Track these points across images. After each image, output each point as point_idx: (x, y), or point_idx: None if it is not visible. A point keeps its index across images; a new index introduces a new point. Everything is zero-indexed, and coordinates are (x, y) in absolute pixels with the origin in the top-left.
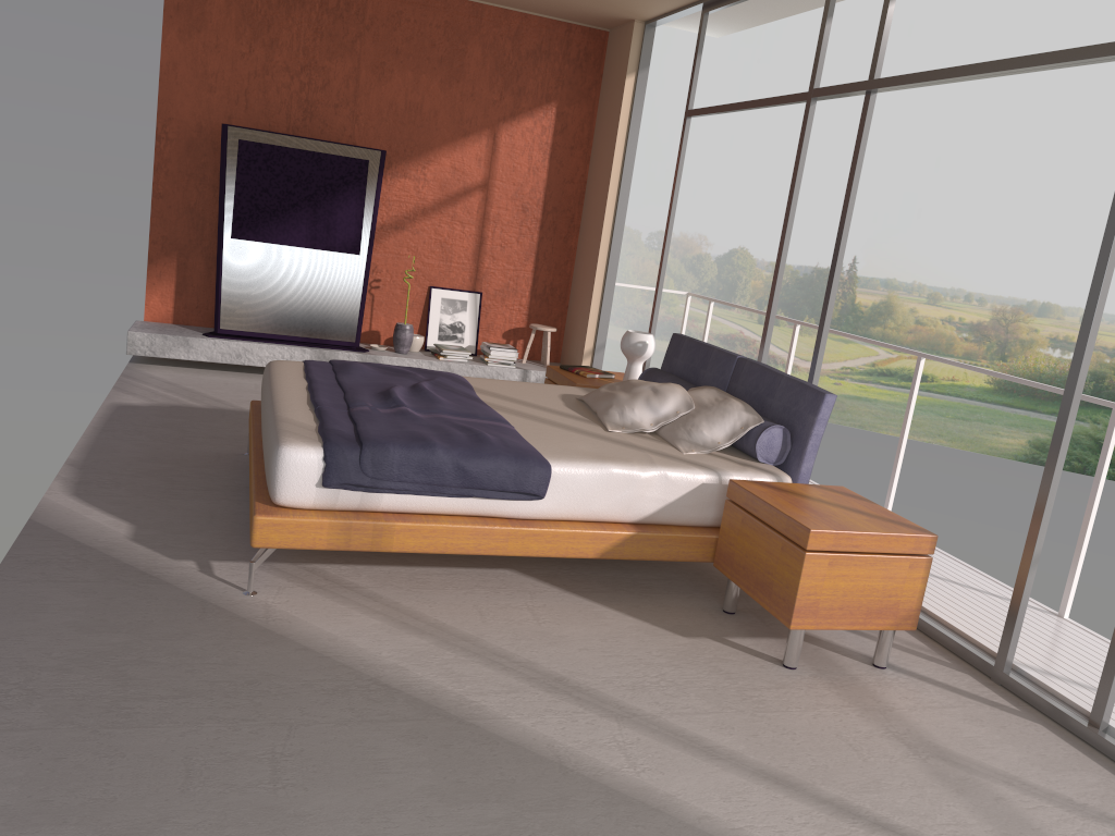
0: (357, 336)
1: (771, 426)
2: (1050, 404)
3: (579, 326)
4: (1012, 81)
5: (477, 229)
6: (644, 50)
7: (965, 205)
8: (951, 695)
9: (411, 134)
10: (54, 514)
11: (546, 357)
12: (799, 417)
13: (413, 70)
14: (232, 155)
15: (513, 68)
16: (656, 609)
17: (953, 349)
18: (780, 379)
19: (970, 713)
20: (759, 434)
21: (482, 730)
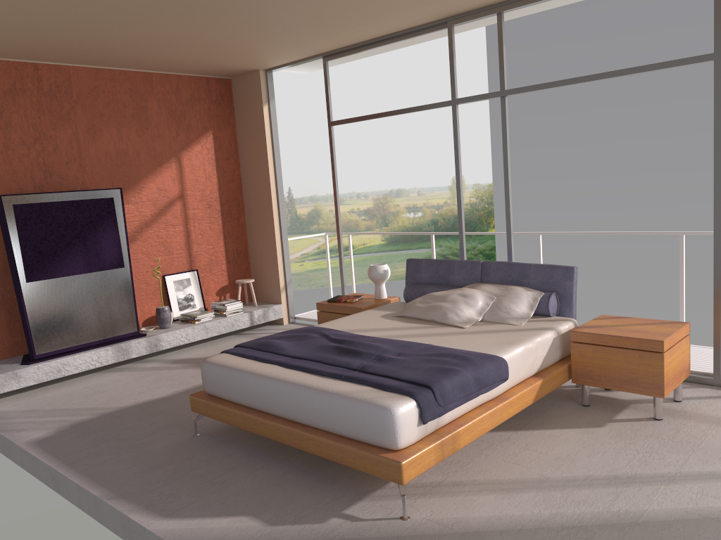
0: (138, 326)
1: (551, 294)
2: (416, 243)
3: (269, 272)
4: (345, 70)
5: (183, 227)
6: (269, 88)
7: (341, 144)
8: (719, 400)
9: (124, 172)
10: (186, 536)
11: (253, 299)
12: (558, 284)
13: (115, 126)
14: (10, 217)
15: (180, 112)
16: (563, 419)
17: (359, 227)
18: (528, 267)
19: None
20: (547, 301)
21: (653, 522)
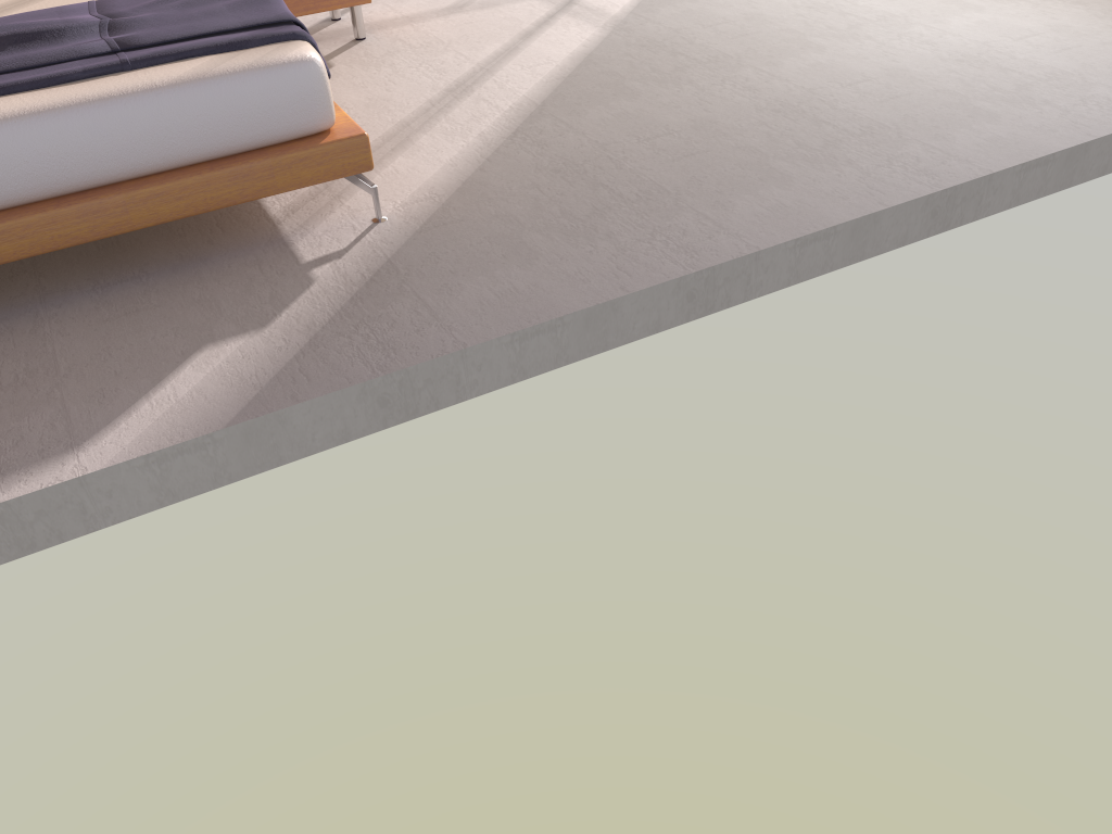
0: None
1: None
2: None
3: None
4: None
5: None
6: None
7: None
8: (368, 5)
9: None
10: (191, 419)
11: None
12: None
13: None
14: None
15: None
16: None
17: None
18: None
19: (392, 2)
20: None
21: (548, 99)
